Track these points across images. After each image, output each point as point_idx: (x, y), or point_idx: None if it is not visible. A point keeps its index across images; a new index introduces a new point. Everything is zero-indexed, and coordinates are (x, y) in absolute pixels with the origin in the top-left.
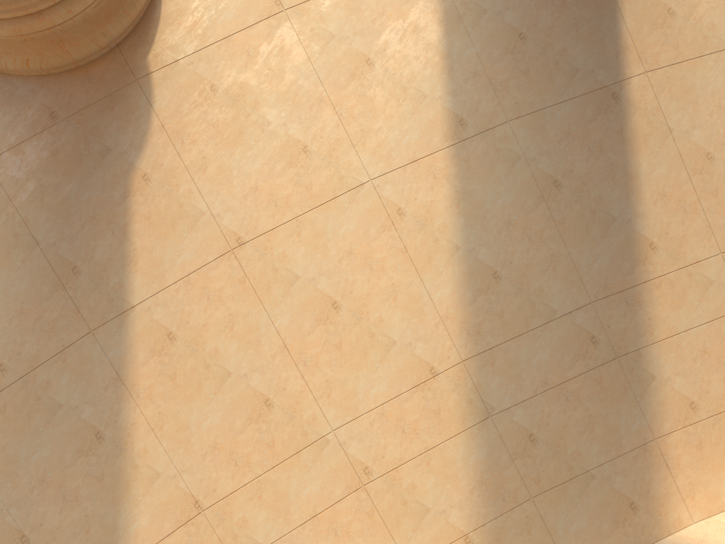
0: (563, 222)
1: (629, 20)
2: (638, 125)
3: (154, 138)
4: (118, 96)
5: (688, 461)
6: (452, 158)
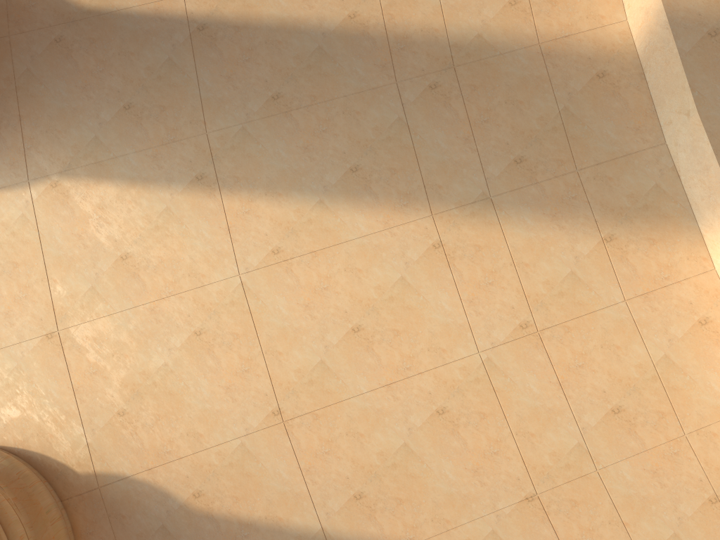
0: (313, 96)
1: (130, 3)
2: (233, 10)
3: (159, 479)
4: (112, 508)
5: (566, 15)
6: (232, 192)
